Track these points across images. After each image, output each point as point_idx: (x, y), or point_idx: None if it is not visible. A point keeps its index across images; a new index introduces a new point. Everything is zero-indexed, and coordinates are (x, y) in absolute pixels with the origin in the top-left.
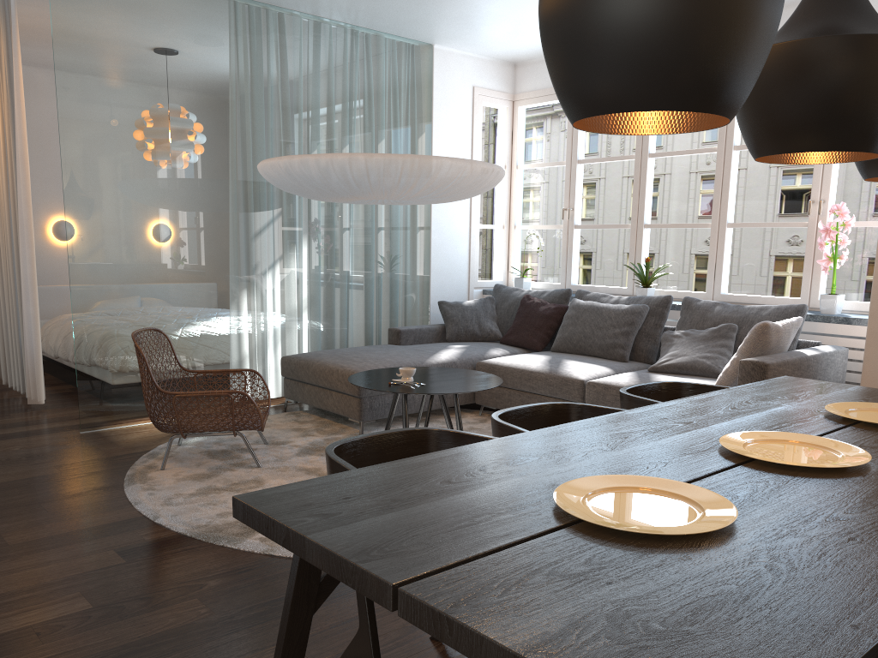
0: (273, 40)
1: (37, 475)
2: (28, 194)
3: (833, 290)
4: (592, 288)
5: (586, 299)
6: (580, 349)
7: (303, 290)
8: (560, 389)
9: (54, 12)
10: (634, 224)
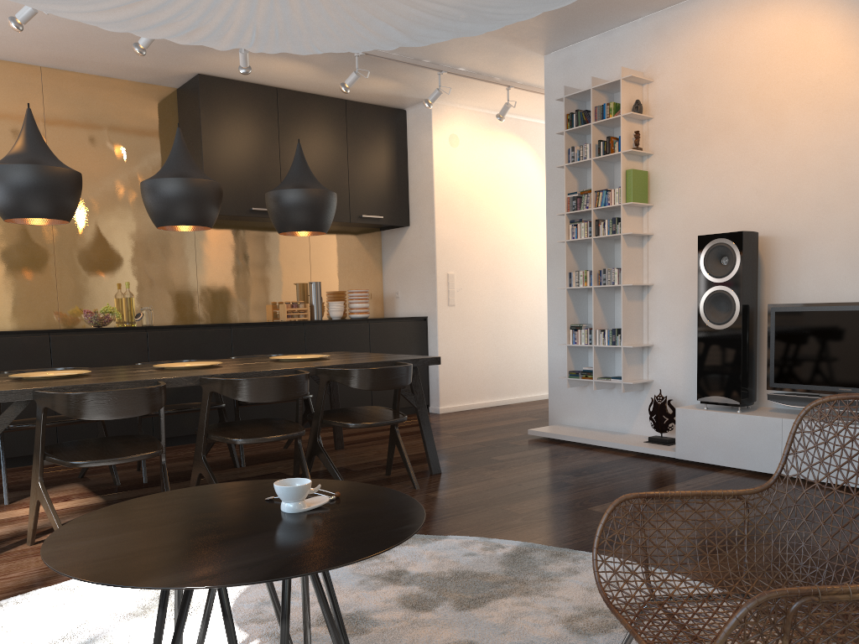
0: None
1: None
2: None
3: None
4: None
5: None
6: None
7: None
8: None
9: None
10: None
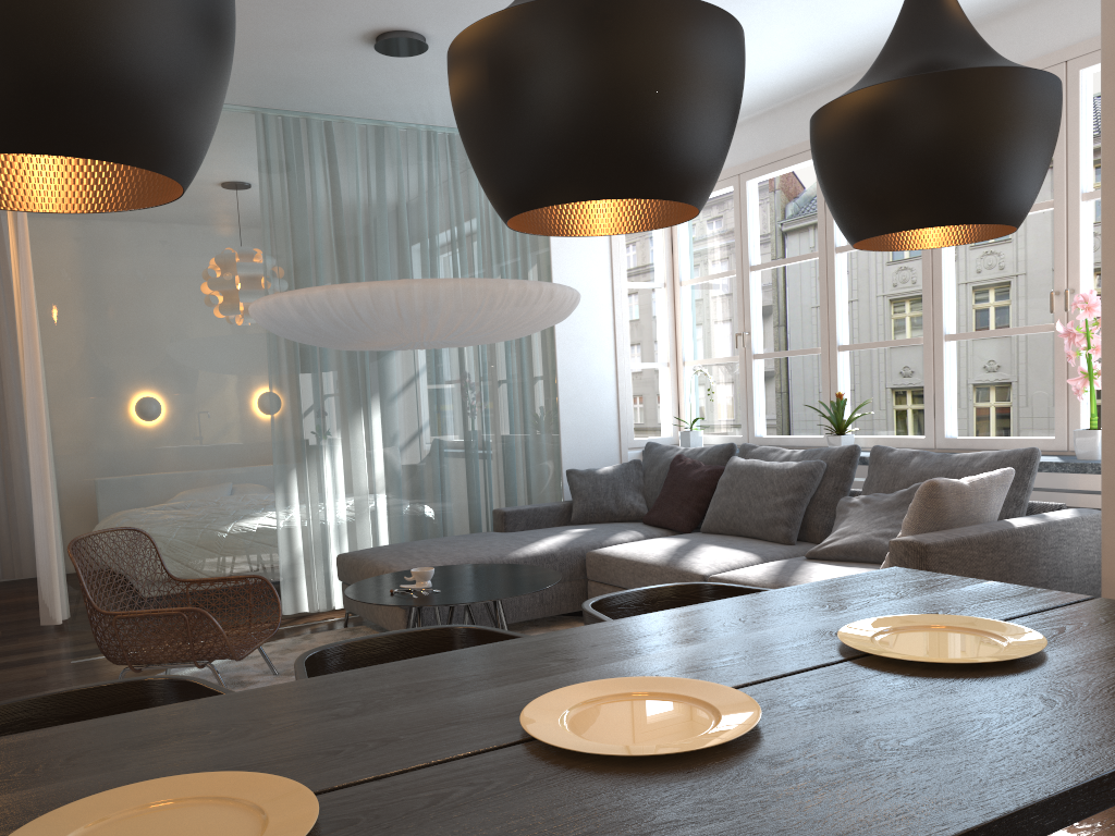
0: (315, 155)
1: None
2: (37, 370)
3: (1093, 422)
4: (780, 439)
5: (751, 456)
6: (735, 529)
7: (372, 465)
8: None
9: None
10: (824, 346)
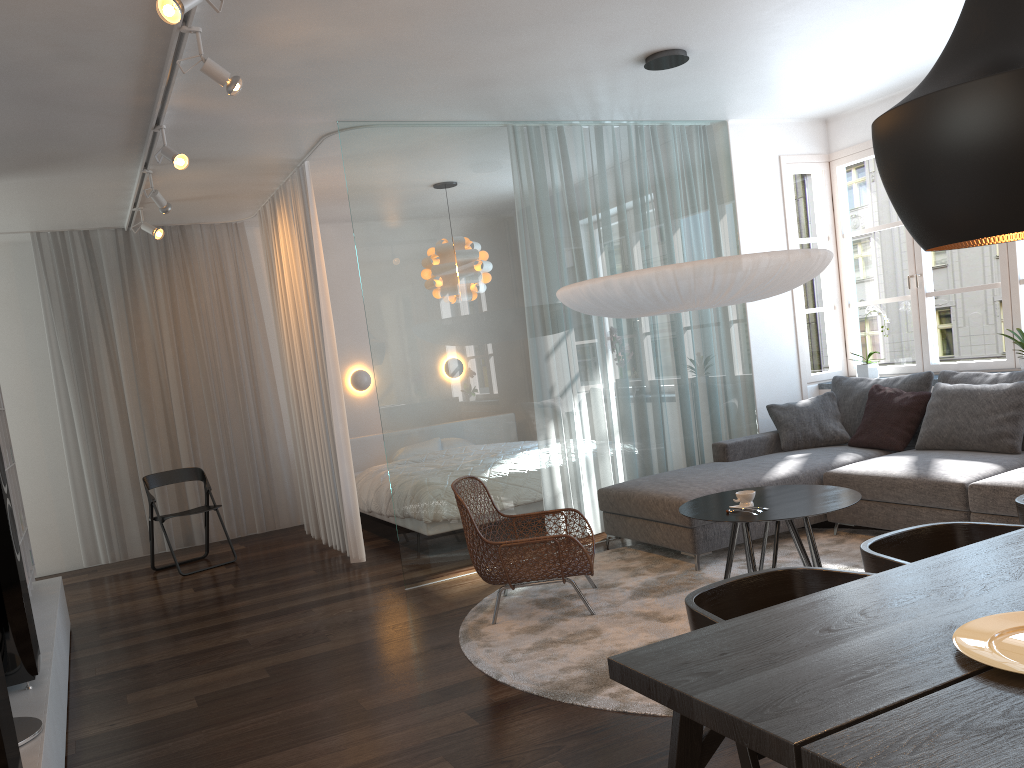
0: (555, 156)
1: (375, 637)
2: (335, 354)
3: None
4: (958, 365)
5: (954, 381)
6: (954, 444)
7: (612, 413)
8: (934, 496)
9: (349, 178)
10: (1004, 281)
